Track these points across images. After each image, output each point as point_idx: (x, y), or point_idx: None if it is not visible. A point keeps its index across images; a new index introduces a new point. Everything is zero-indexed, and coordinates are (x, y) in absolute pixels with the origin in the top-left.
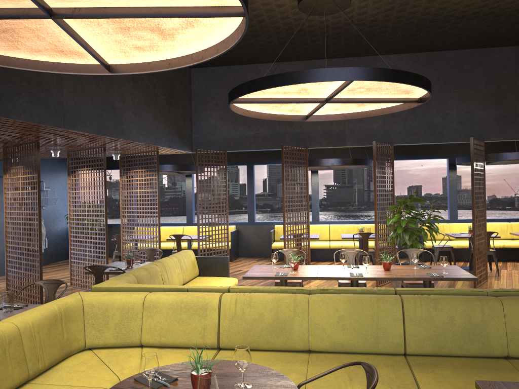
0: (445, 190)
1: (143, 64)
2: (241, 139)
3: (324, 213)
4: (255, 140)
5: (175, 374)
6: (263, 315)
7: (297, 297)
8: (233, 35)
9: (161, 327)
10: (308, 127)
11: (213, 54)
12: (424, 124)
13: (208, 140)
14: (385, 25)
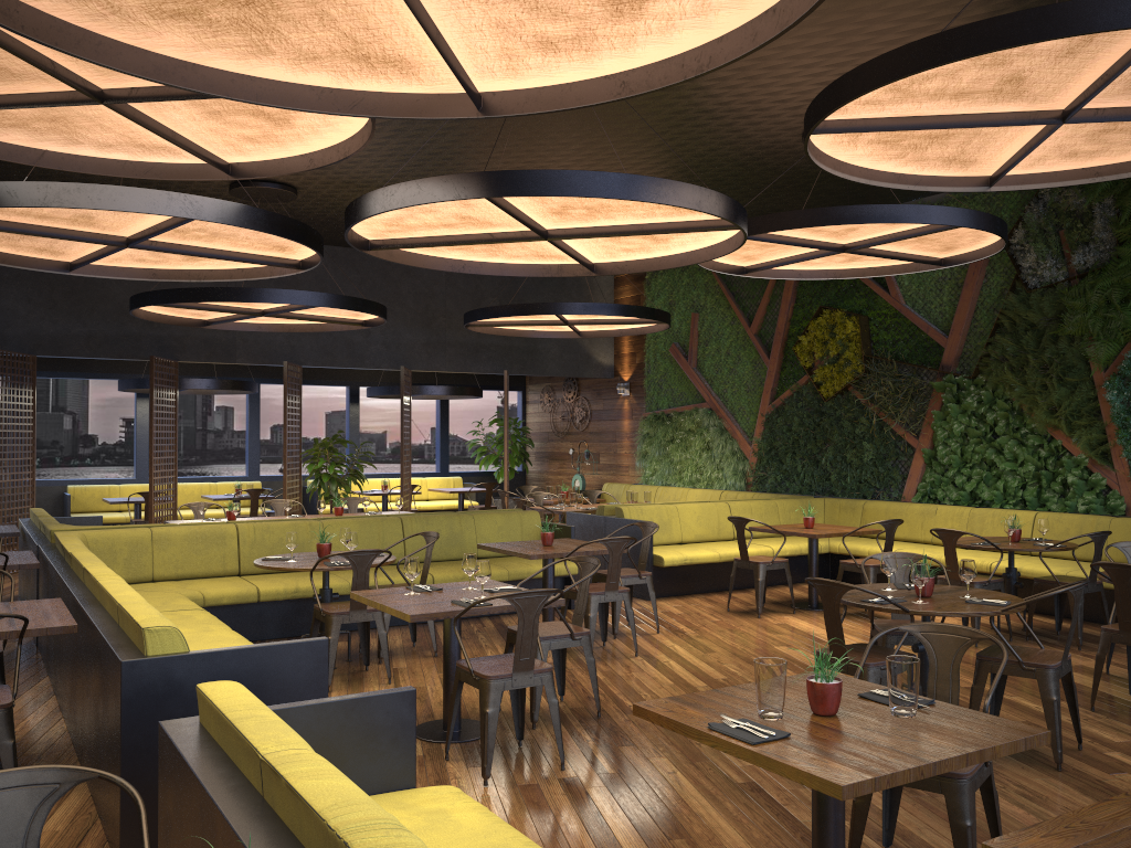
0: (330, 433)
1: (116, 268)
2: (63, 337)
3: (119, 469)
4: (90, 341)
5: (286, 557)
6: (283, 539)
7: (312, 521)
8: (262, 270)
9: (177, 559)
10: (180, 330)
11: (224, 278)
12: (342, 342)
13: (0, 334)
14: (316, 218)
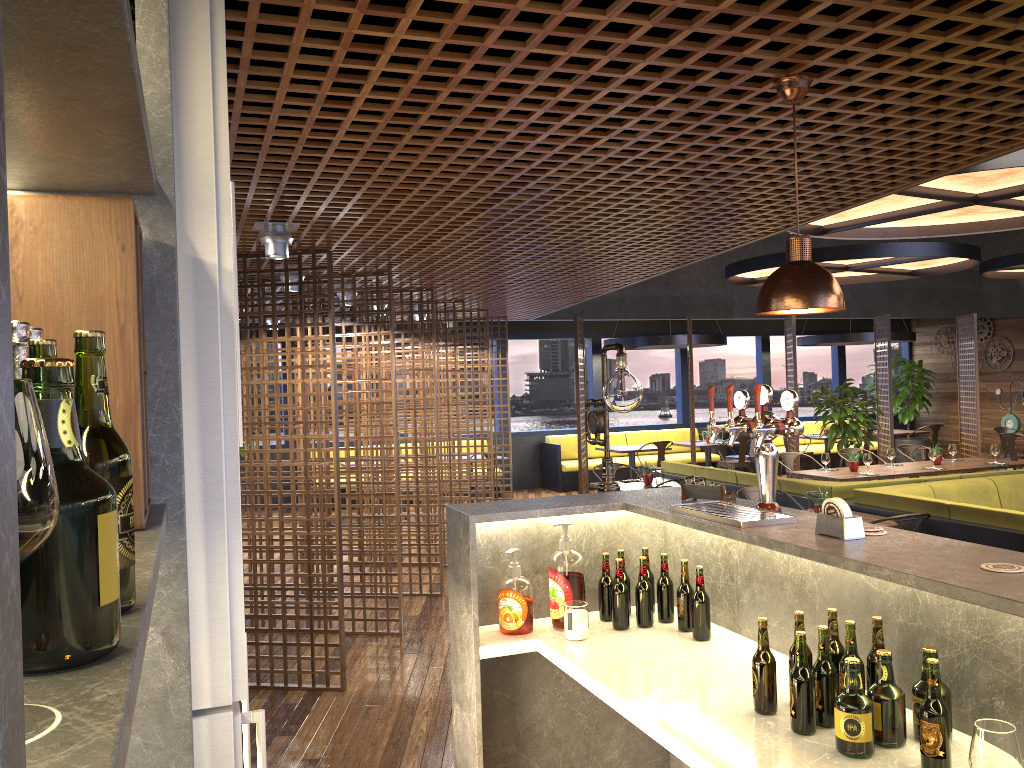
0: (704, 380)
1: (853, 229)
2: (601, 302)
3: (526, 419)
4: (621, 304)
5: None
6: None
7: None
8: (1007, 222)
9: None
10: (689, 289)
11: (957, 233)
12: None
13: None
14: None
